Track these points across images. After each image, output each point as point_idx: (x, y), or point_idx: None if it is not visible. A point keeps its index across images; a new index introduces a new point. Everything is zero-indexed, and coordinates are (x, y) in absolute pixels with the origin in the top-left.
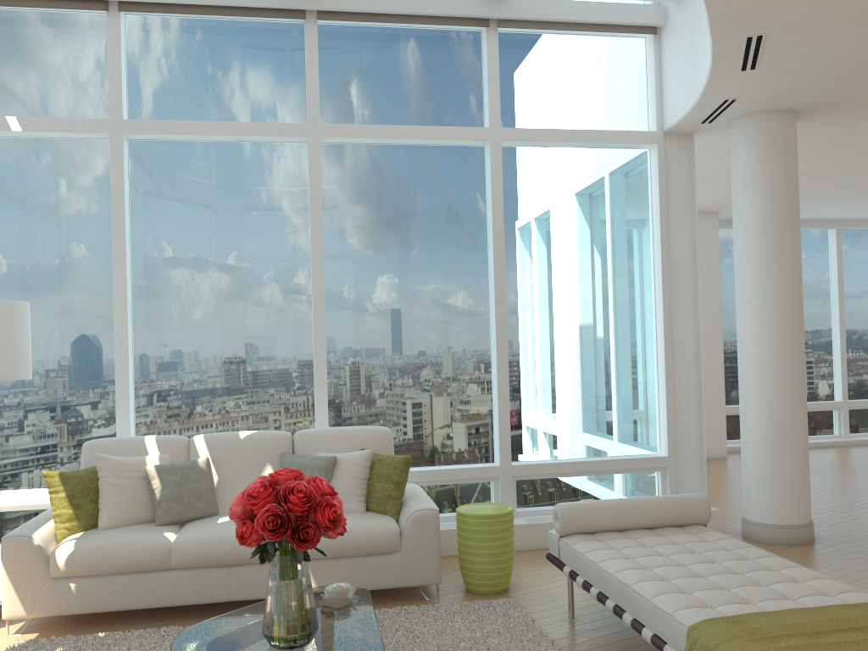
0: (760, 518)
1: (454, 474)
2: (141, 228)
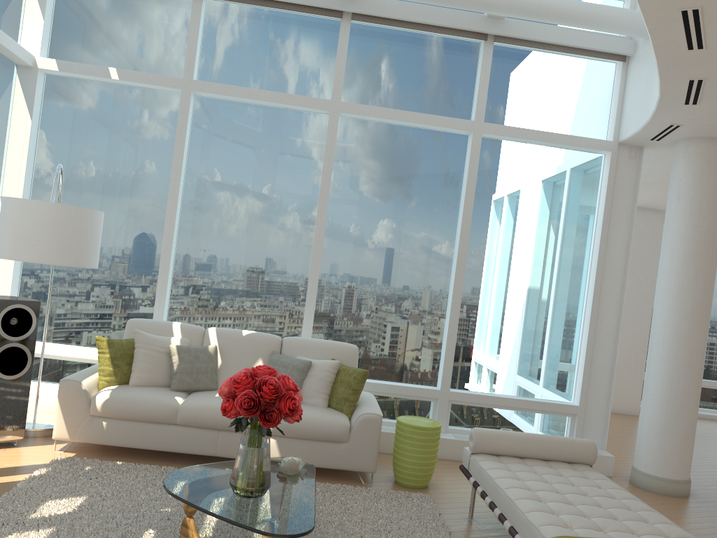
0: (646, 469)
1: (403, 390)
2: (194, 164)
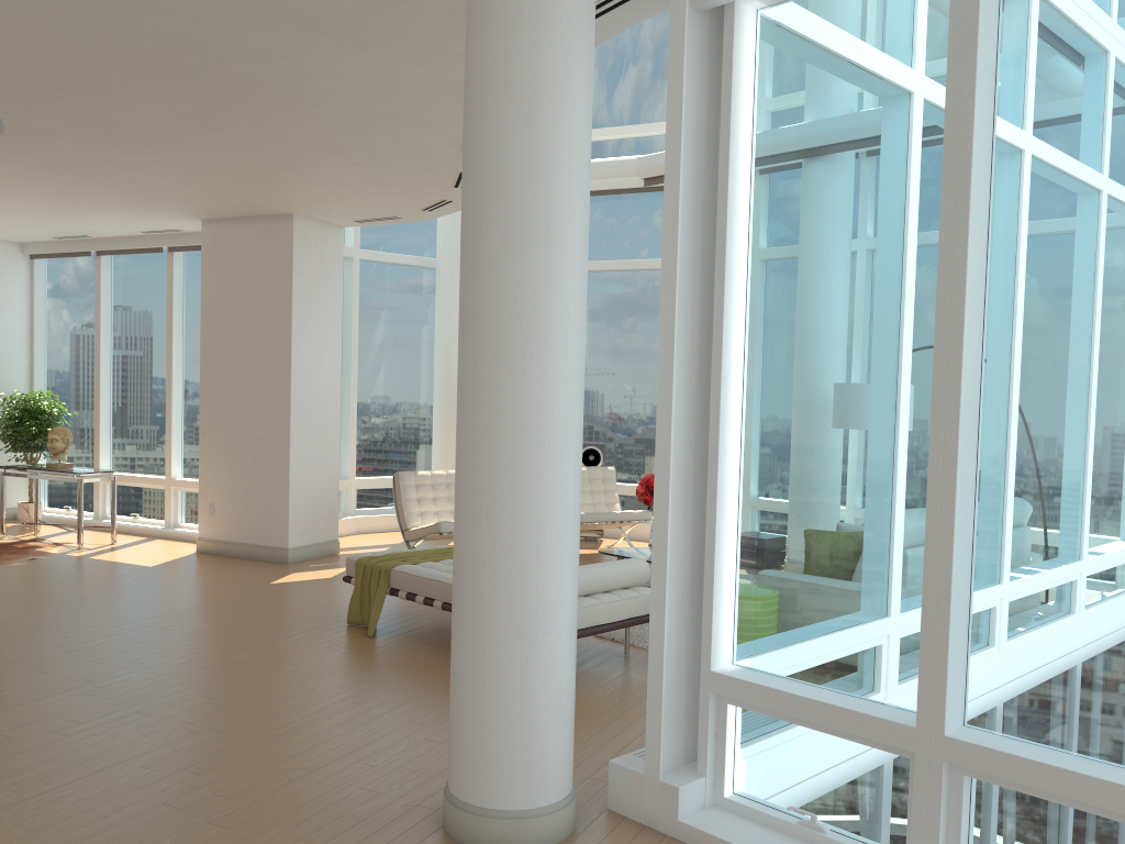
0: None
1: None
2: None
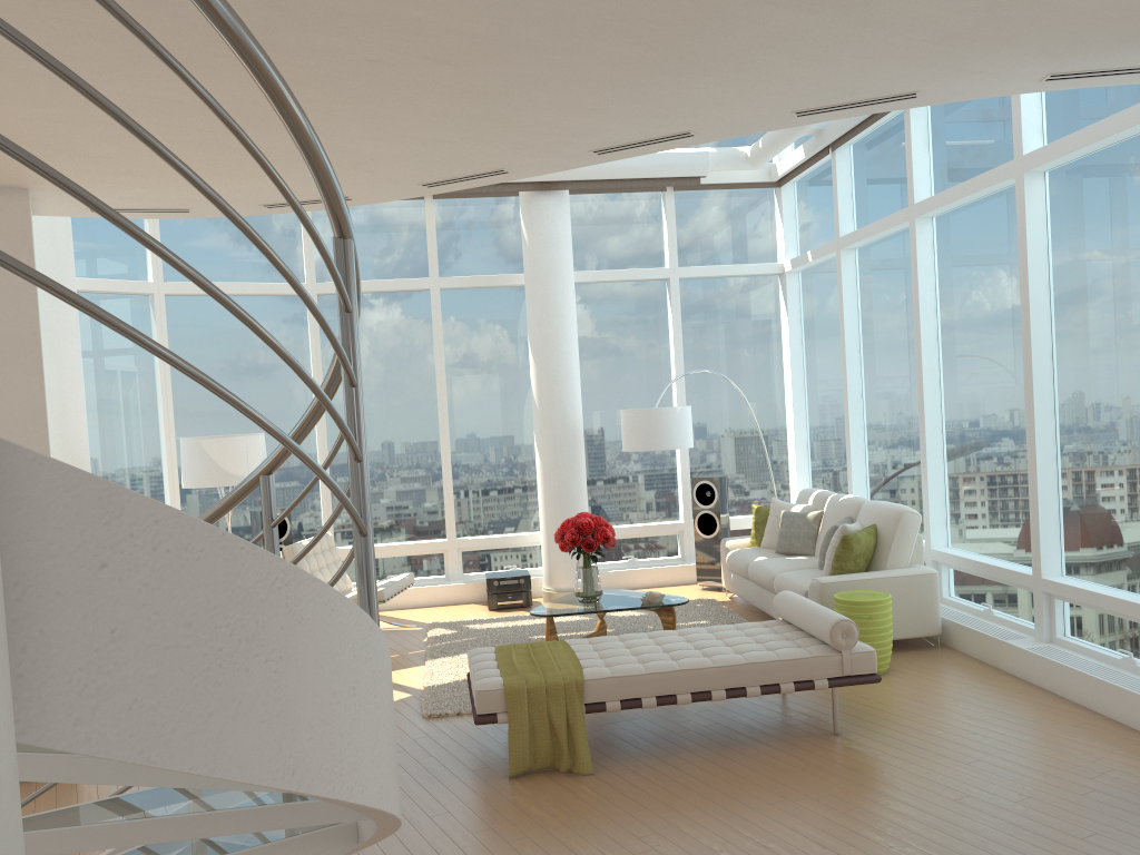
0: None
1: (1000, 573)
2: (862, 321)
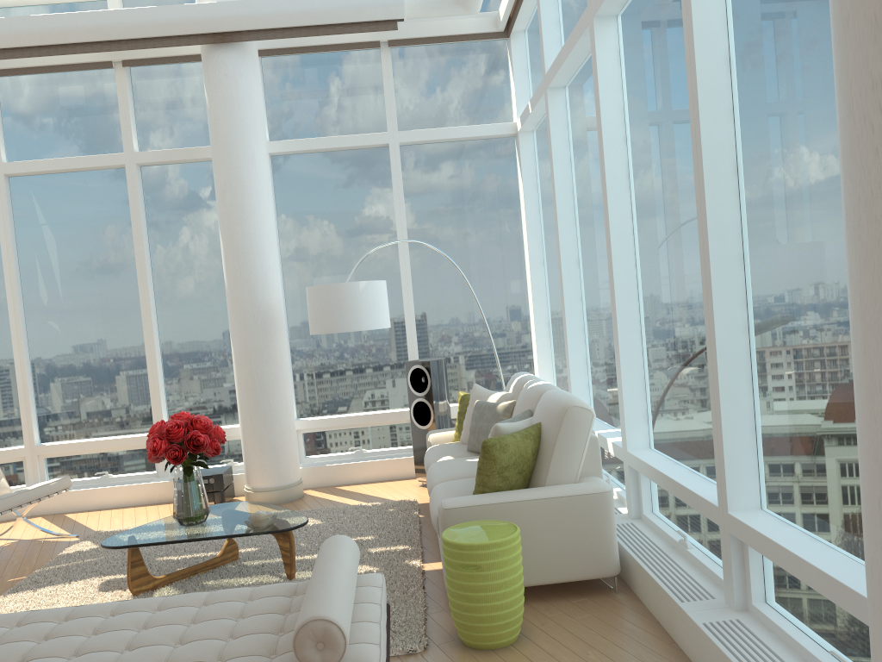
0: None
1: (686, 496)
2: (574, 172)
